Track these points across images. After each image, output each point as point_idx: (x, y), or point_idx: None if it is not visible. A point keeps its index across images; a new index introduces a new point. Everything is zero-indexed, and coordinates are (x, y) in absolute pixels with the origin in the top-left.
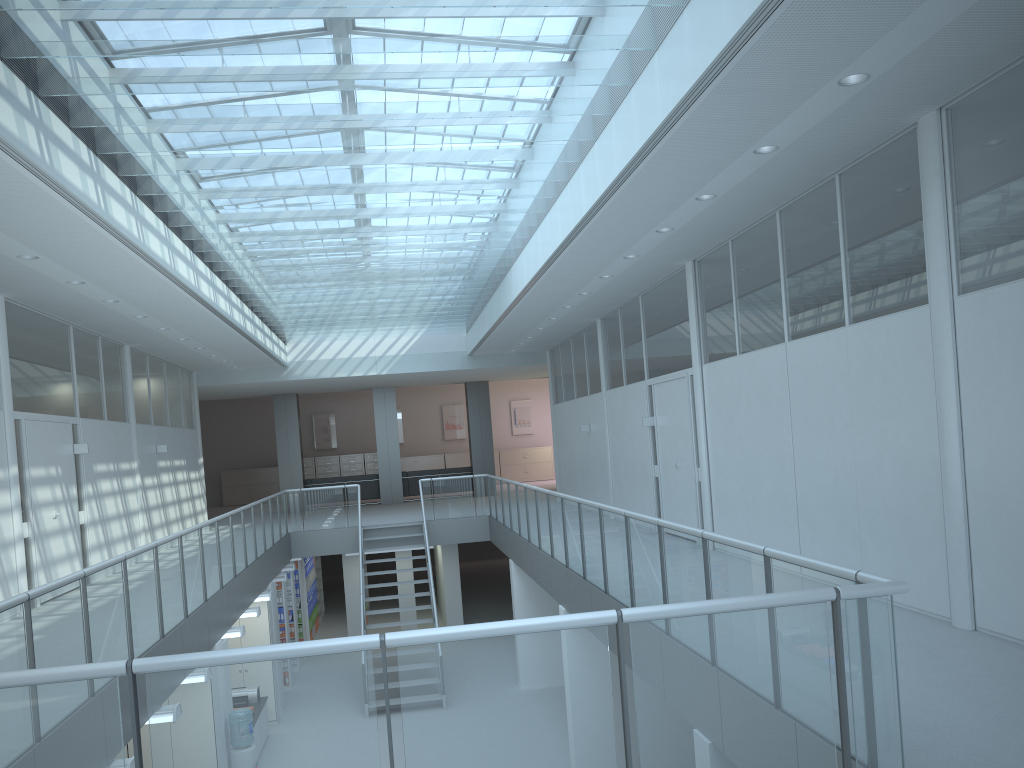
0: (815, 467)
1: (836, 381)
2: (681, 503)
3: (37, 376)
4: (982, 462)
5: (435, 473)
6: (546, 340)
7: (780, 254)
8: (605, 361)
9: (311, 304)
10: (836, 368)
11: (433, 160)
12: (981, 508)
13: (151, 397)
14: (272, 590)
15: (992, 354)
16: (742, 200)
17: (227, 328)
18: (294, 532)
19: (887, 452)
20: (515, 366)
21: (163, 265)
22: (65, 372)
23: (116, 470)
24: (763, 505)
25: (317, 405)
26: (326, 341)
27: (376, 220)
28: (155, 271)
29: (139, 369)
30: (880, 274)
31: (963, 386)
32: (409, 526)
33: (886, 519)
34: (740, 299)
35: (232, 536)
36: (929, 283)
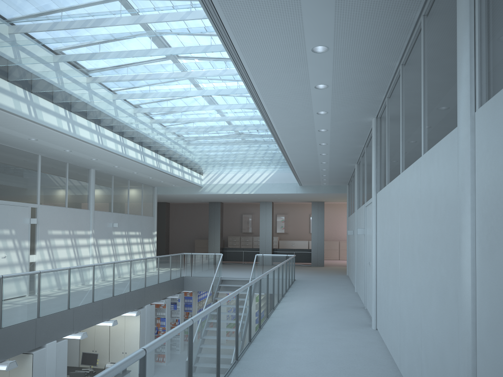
0: (406, 282)
1: (416, 207)
2: (370, 290)
3: (1, 179)
4: (487, 314)
5: (291, 251)
6: (338, 178)
7: (400, 100)
8: (358, 191)
9: (188, 150)
10: (416, 195)
11: (131, 33)
12: (485, 372)
13: (113, 197)
14: (148, 309)
15: (499, 177)
16: (357, 53)
17: (129, 160)
18: (186, 276)
19: (434, 280)
20: (328, 193)
21: (16, 113)
22: (30, 179)
23: (71, 234)
24: (389, 305)
25: (245, 209)
26: (223, 174)
27: (161, 90)
28: (19, 118)
29: (104, 182)
30: (439, 101)
31: (477, 217)
32: (248, 280)
33: (432, 347)
34: (389, 142)
35: (93, 278)
36: (457, 98)
